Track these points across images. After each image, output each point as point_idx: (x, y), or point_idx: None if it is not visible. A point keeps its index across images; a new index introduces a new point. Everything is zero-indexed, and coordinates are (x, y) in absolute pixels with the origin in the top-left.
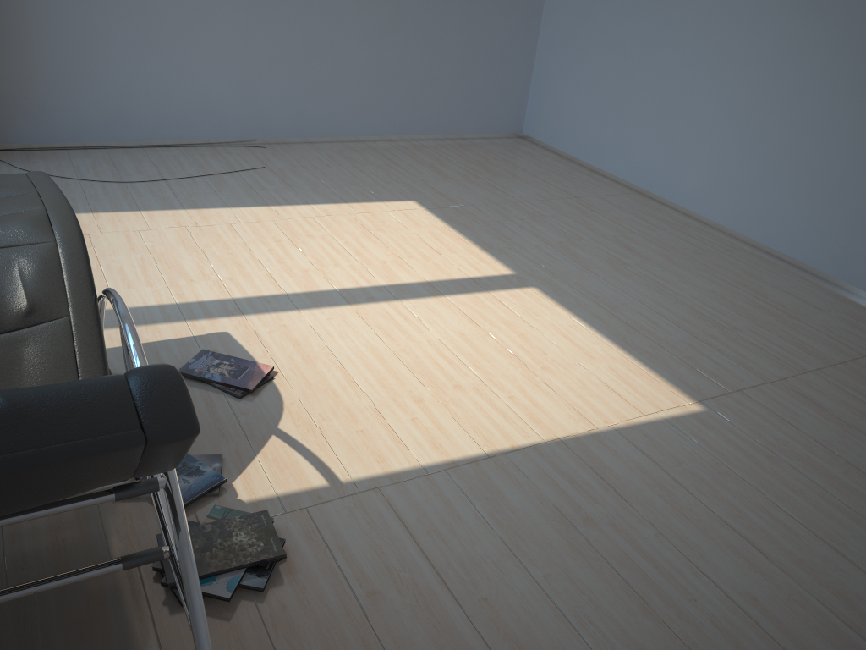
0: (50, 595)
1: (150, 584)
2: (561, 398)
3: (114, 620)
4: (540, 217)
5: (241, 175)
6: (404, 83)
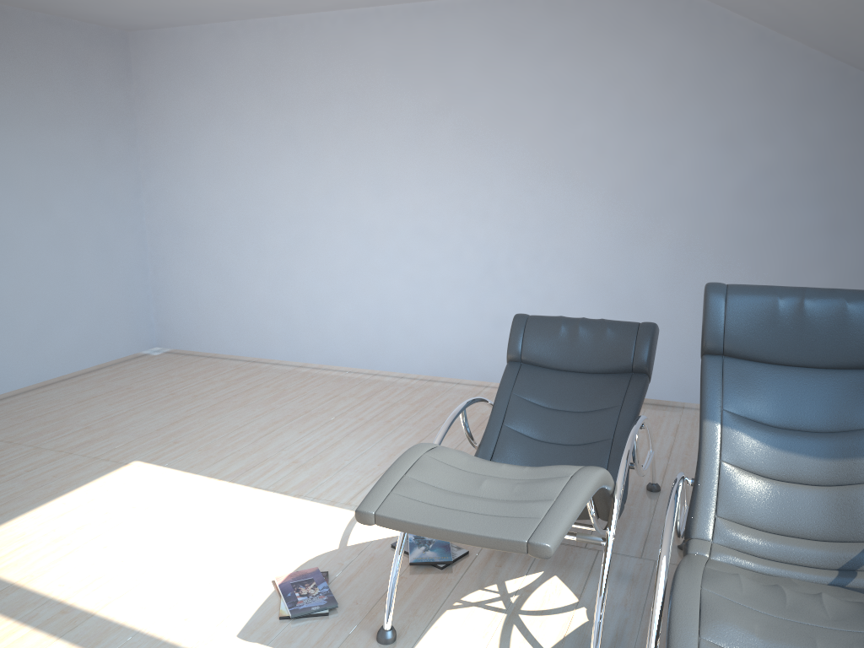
0: None
1: None
2: (174, 492)
3: None
4: None
5: None
6: None
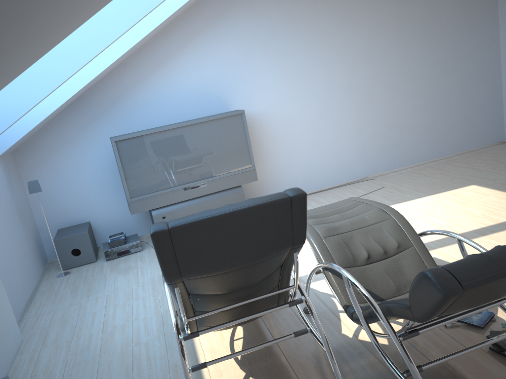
0: (454, 364)
1: (496, 357)
2: None
3: (493, 371)
4: None
5: (376, 192)
6: (436, 130)
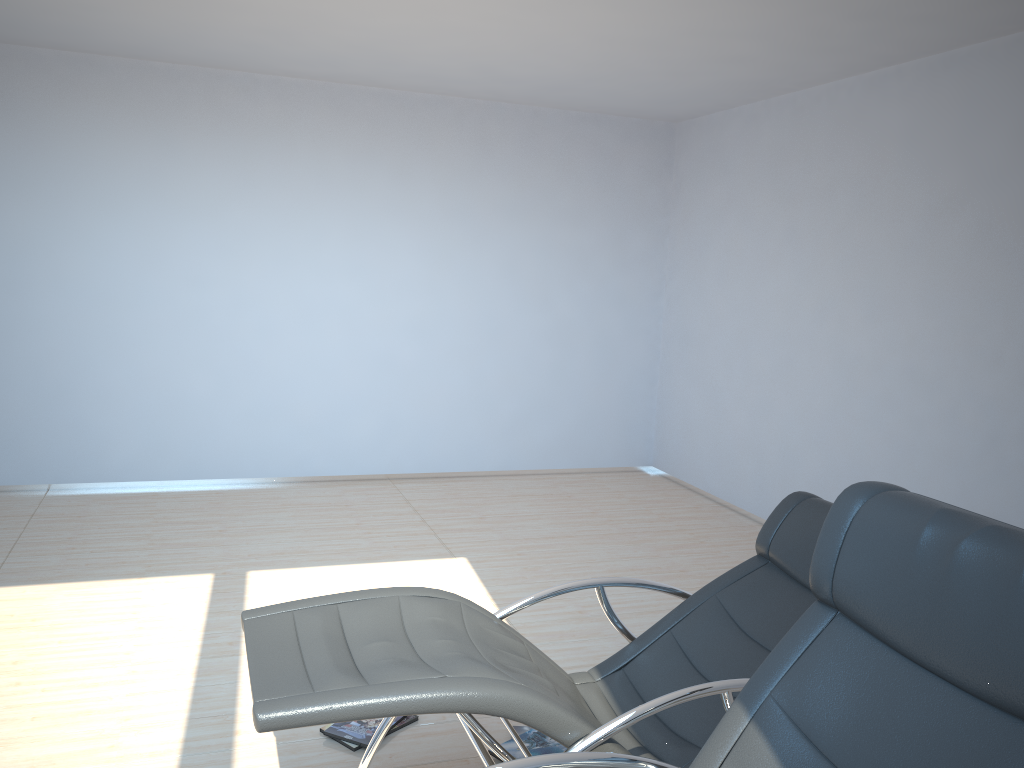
0: None
1: None
2: None
3: None
4: (75, 539)
5: None
6: None
